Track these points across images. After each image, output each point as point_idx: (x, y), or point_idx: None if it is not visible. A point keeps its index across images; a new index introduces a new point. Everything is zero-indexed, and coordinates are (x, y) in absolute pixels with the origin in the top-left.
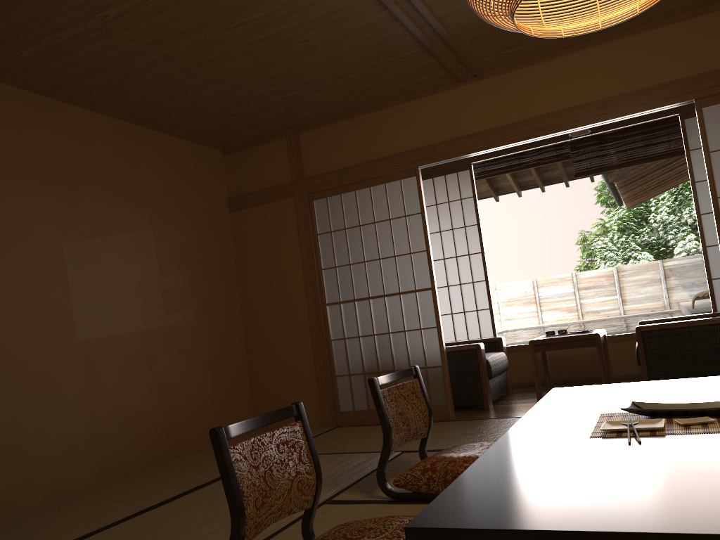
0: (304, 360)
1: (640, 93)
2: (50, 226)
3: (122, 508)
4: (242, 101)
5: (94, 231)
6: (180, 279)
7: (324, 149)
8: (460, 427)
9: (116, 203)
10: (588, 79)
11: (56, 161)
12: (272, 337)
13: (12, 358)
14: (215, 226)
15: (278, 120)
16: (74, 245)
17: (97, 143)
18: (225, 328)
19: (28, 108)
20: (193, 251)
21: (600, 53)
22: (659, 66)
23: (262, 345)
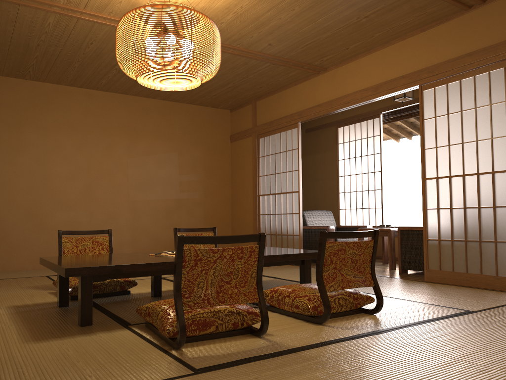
0: (249, 223)
1: (392, 81)
2: (122, 151)
3: None
4: (210, 90)
5: (144, 153)
6: (191, 176)
7: (264, 110)
8: (288, 268)
9: (158, 140)
10: (370, 72)
11: (128, 123)
12: (240, 209)
13: (99, 204)
14: (219, 150)
15: (240, 96)
16: (133, 159)
17: (151, 112)
18: (218, 202)
19: (117, 101)
20: (201, 163)
21: (377, 55)
22: (403, 64)
23: (236, 213)
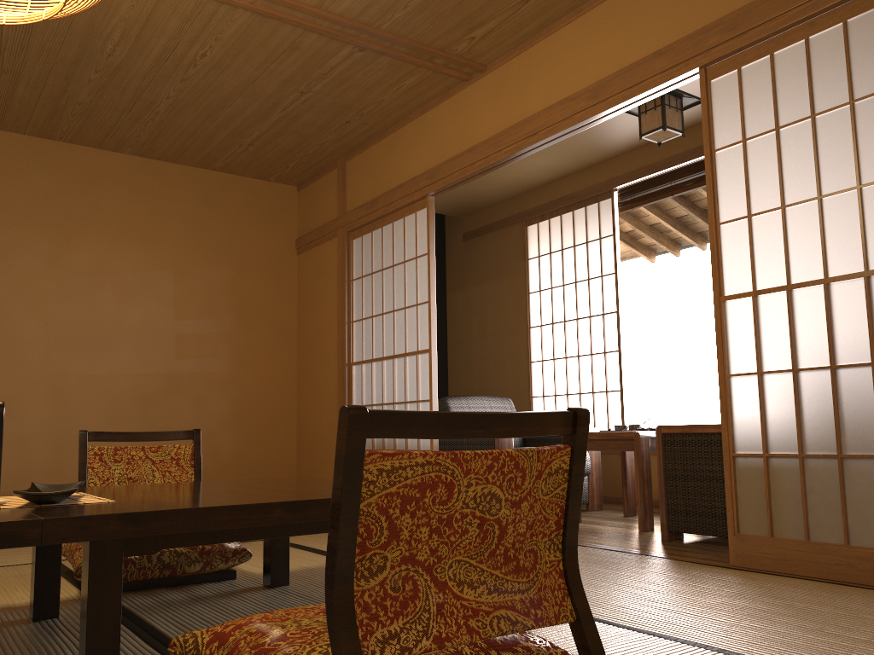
0: (331, 427)
1: (633, 68)
2: (35, 264)
3: None
4: (237, 129)
5: (91, 270)
6: (204, 324)
7: (361, 178)
8: None
9: (125, 242)
10: (583, 56)
11: (54, 201)
12: (313, 397)
13: None
14: (270, 270)
15: (308, 147)
16: (63, 283)
17: (110, 182)
18: (266, 382)
19: (28, 152)
20: (229, 295)
21: (598, 16)
22: (659, 24)
23: (307, 406)
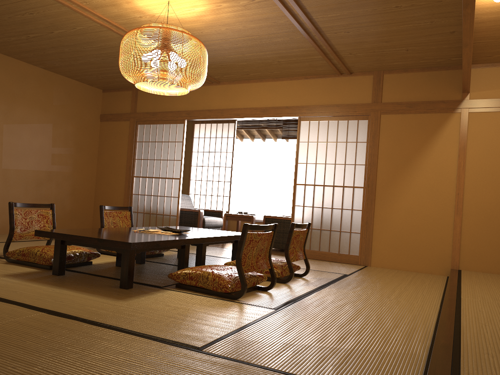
0: (119, 201)
1: (278, 108)
2: None
3: (2, 240)
4: (103, 72)
5: (20, 121)
6: (63, 150)
7: (147, 100)
8: None
9: (35, 109)
10: (260, 96)
11: (7, 86)
12: (107, 187)
13: None
14: (90, 127)
15: (126, 82)
16: (9, 126)
17: (30, 79)
18: (84, 178)
19: None
20: (73, 137)
21: (267, 85)
22: (288, 98)
23: (102, 190)
